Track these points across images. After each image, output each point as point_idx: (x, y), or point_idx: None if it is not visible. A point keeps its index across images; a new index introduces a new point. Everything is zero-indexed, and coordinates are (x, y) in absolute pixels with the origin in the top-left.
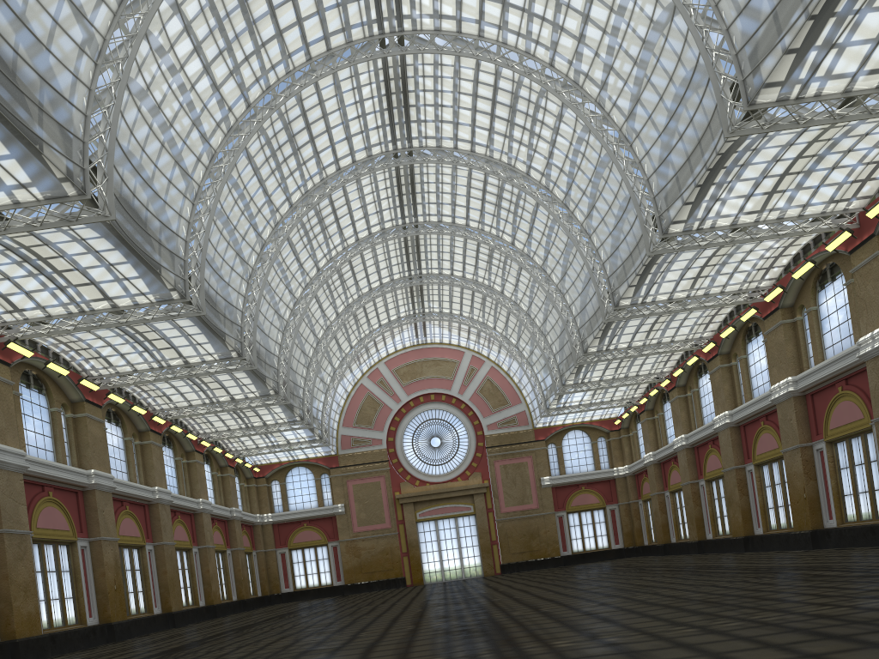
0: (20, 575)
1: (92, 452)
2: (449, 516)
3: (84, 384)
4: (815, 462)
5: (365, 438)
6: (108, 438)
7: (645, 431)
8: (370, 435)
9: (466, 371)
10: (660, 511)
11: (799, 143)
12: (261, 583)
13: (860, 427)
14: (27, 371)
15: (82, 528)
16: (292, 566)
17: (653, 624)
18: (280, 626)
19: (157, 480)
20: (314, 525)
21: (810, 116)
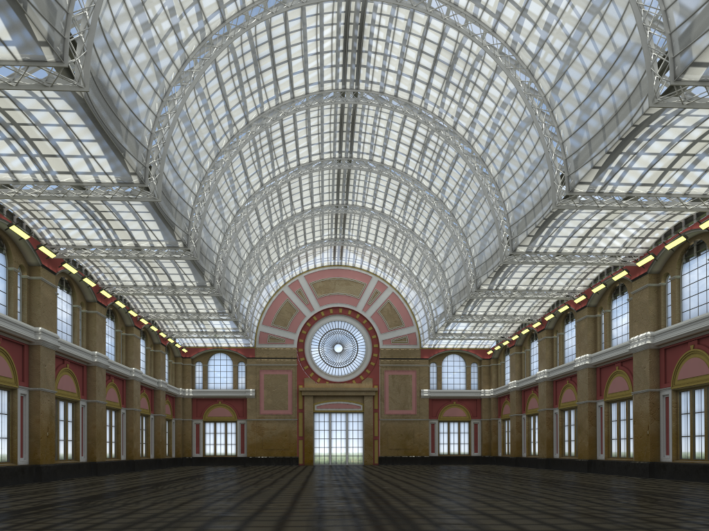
0: None
1: (41, 312)
2: (341, 411)
3: (42, 251)
4: (660, 405)
5: (279, 337)
6: (58, 303)
7: (513, 362)
8: (284, 335)
9: (371, 293)
10: (516, 430)
11: None
12: (176, 447)
13: (705, 381)
14: None
15: (24, 377)
16: (204, 436)
17: None
18: (191, 487)
19: (97, 346)
20: (227, 404)
21: None
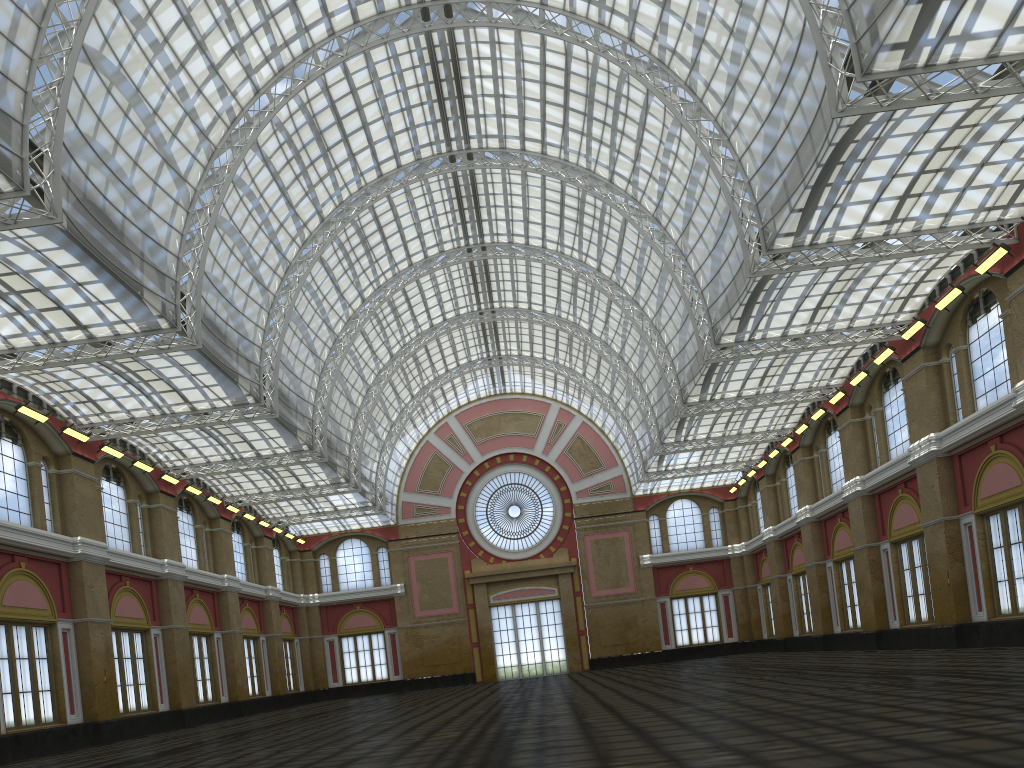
0: None
1: (79, 516)
2: (528, 600)
3: (69, 434)
4: (962, 539)
5: (430, 506)
6: (106, 500)
7: (765, 501)
8: (436, 502)
9: (552, 427)
10: (781, 598)
11: (949, 142)
12: (304, 676)
13: (1017, 496)
14: None
15: (65, 606)
16: (342, 657)
17: (695, 746)
18: (288, 731)
19: (167, 552)
20: (369, 608)
21: (946, 90)
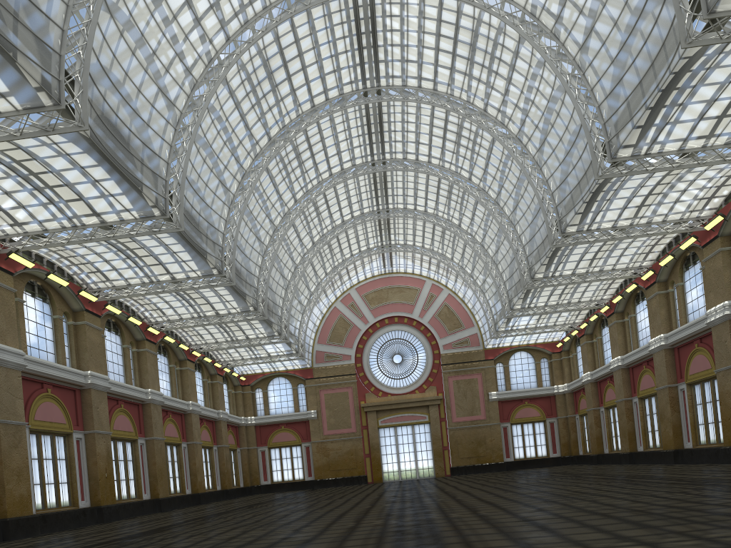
0: (14, 461)
1: (89, 356)
2: (407, 423)
3: (83, 295)
4: None
5: (336, 354)
6: (107, 345)
7: (584, 353)
8: (341, 351)
9: (426, 298)
10: (595, 425)
11: None
12: (243, 476)
13: None
14: (32, 281)
15: (78, 422)
16: (270, 462)
17: (595, 536)
18: (242, 516)
19: (150, 383)
20: (290, 428)
21: None
